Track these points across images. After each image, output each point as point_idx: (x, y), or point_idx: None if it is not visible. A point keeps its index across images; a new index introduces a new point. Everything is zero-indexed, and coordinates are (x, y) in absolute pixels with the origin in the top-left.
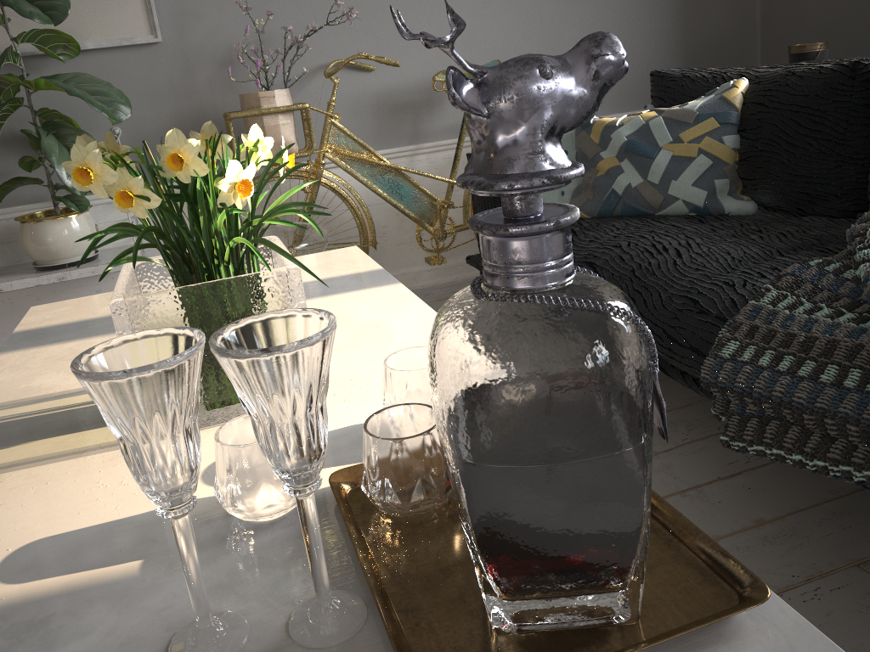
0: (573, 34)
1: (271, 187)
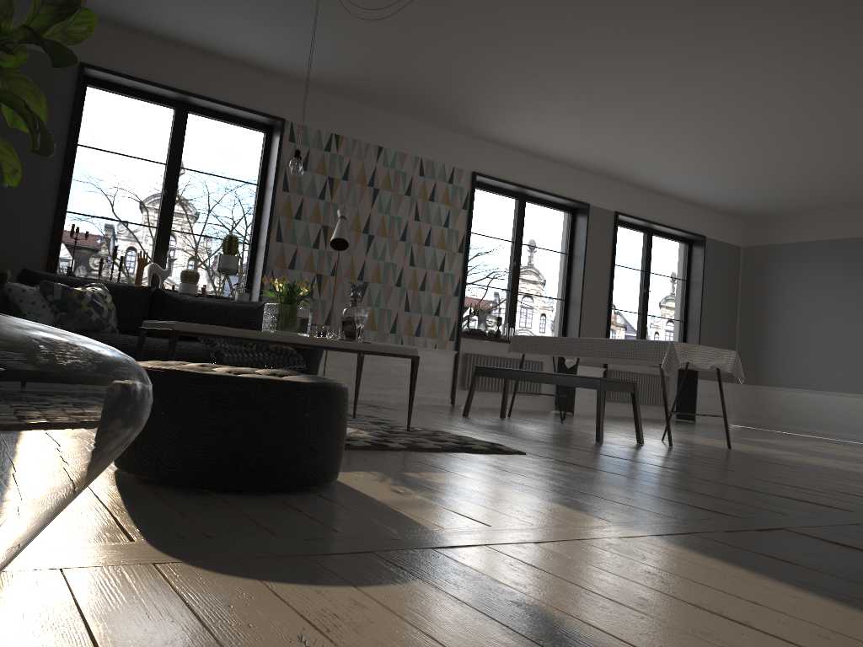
0: None
1: None
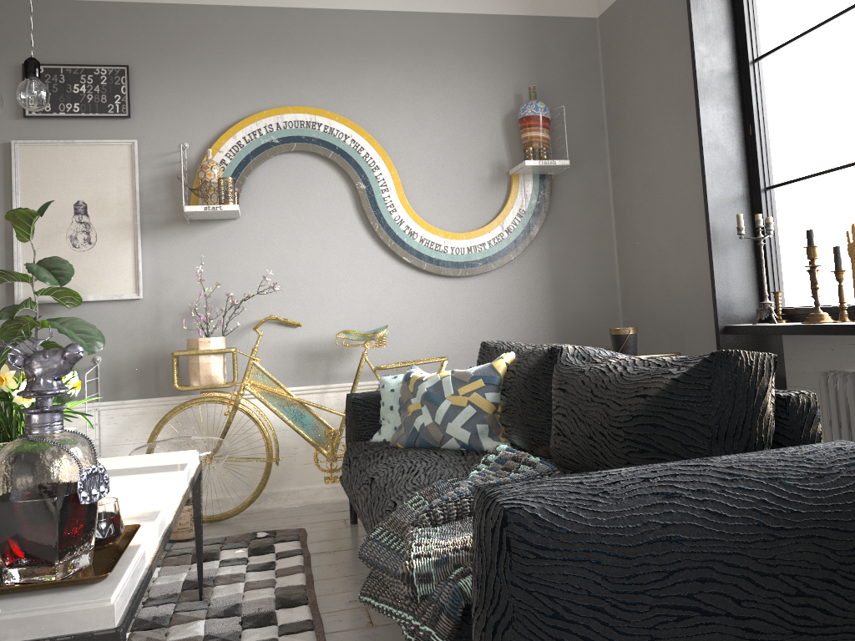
0: (461, 308)
1: (207, 409)
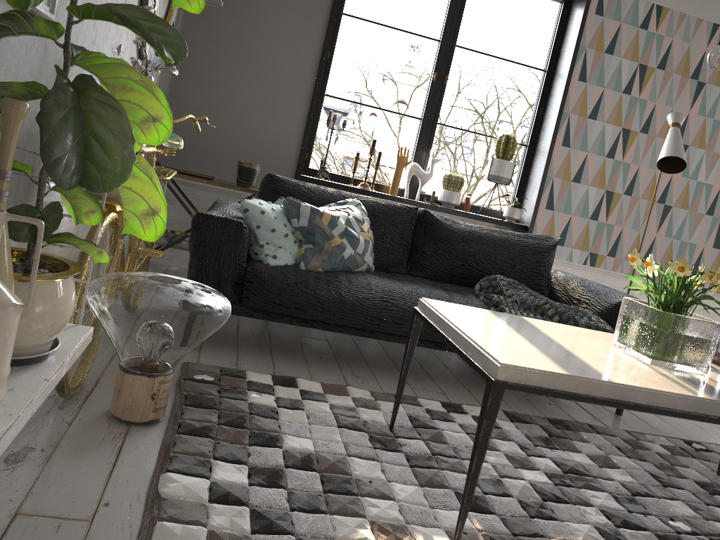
0: None
1: None
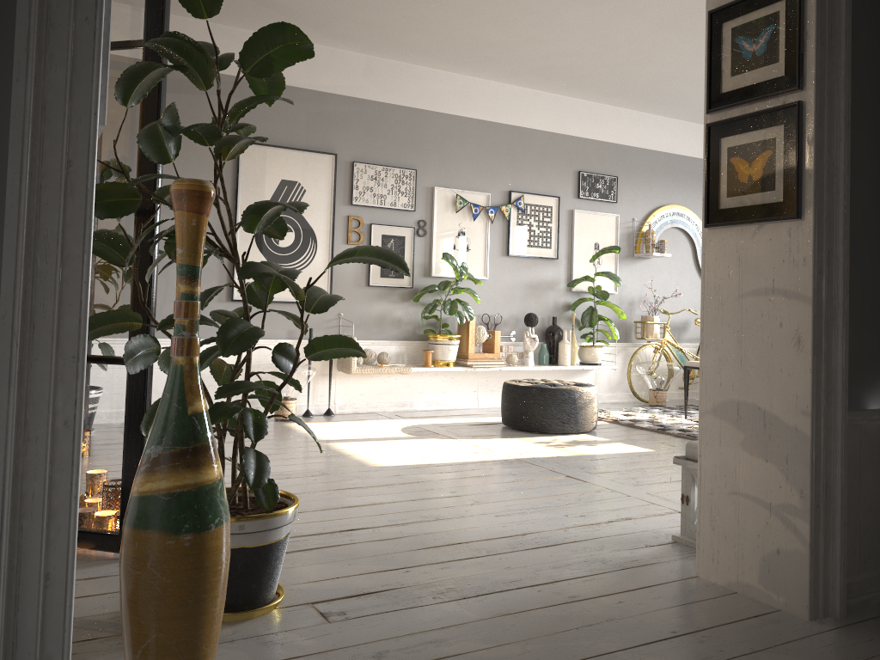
0: None
1: (635, 350)
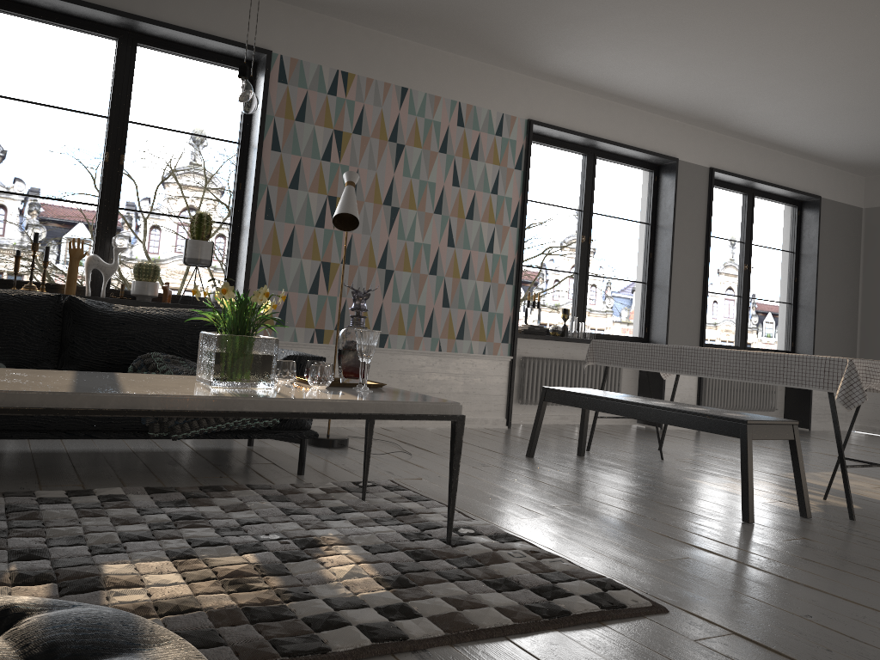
0: None
1: None
